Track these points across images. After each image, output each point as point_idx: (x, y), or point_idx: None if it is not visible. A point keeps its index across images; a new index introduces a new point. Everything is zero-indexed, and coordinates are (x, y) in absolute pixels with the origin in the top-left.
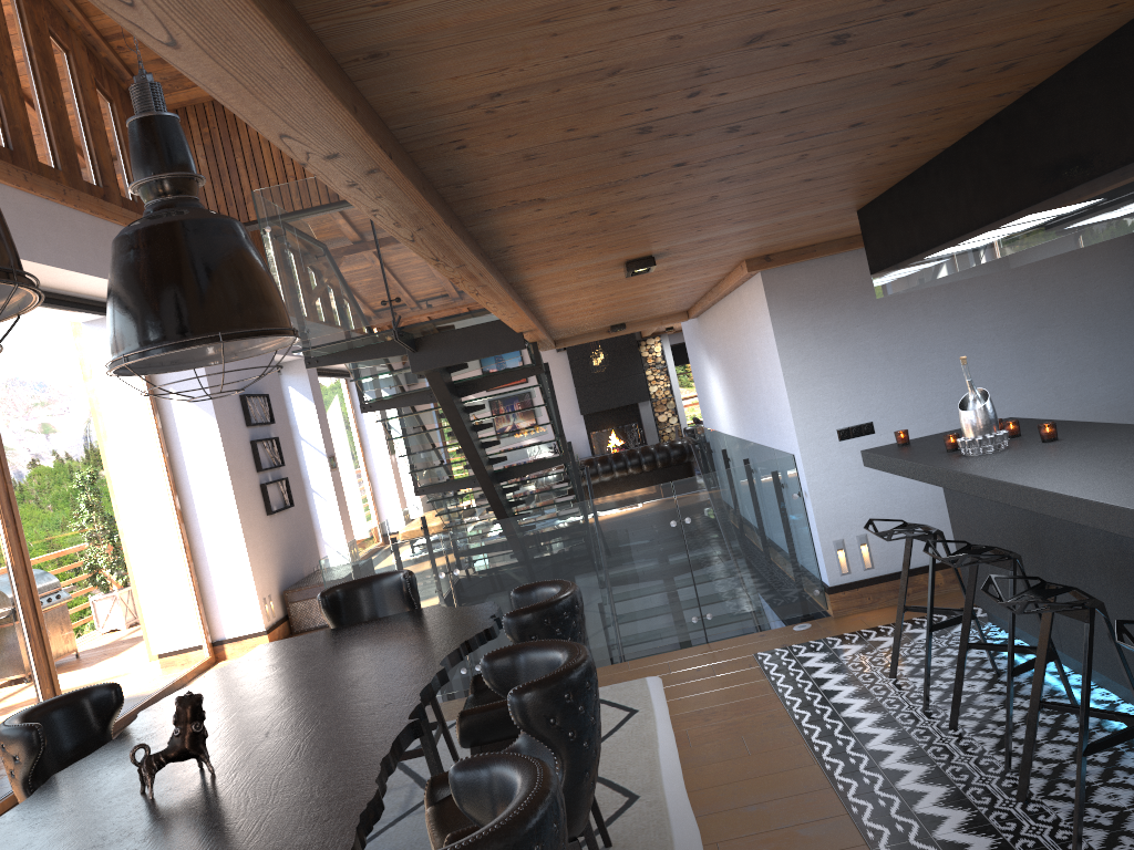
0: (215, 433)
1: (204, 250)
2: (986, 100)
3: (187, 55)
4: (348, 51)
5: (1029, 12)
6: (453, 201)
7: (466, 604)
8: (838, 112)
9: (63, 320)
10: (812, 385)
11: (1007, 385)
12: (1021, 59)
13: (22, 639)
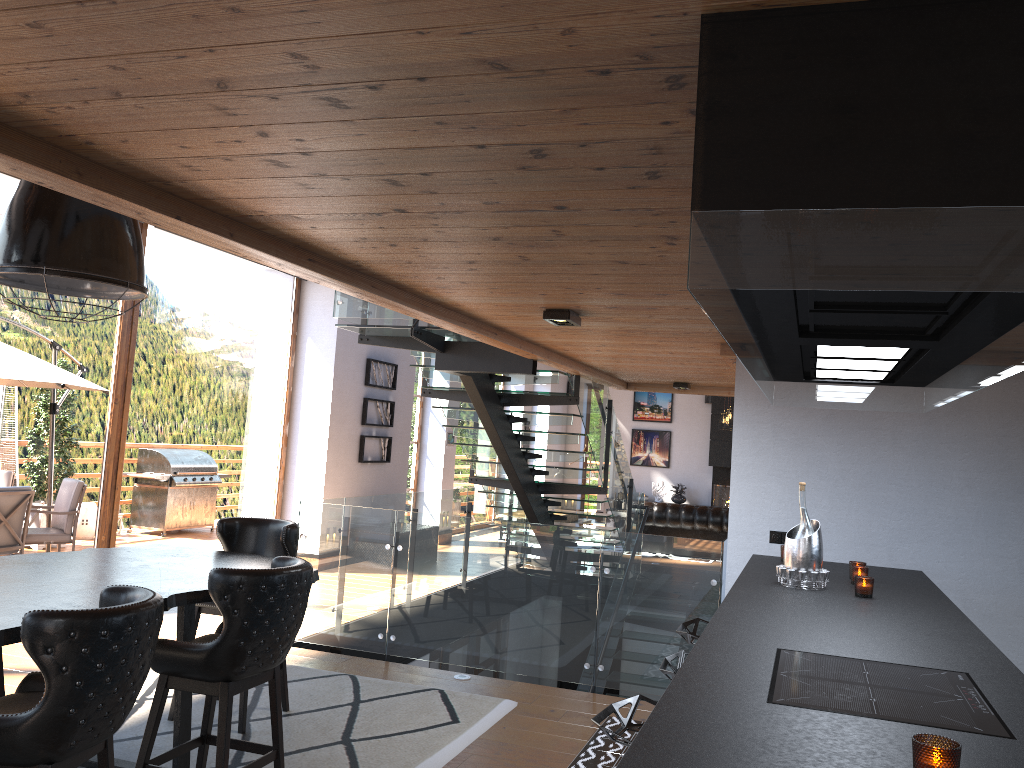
0: (329, 382)
1: (64, 202)
2: None
3: None
4: None
5: (548, 111)
6: (191, 199)
7: (399, 579)
8: (504, 188)
9: (231, 262)
10: (757, 480)
11: (964, 541)
12: (655, 168)
13: (97, 491)
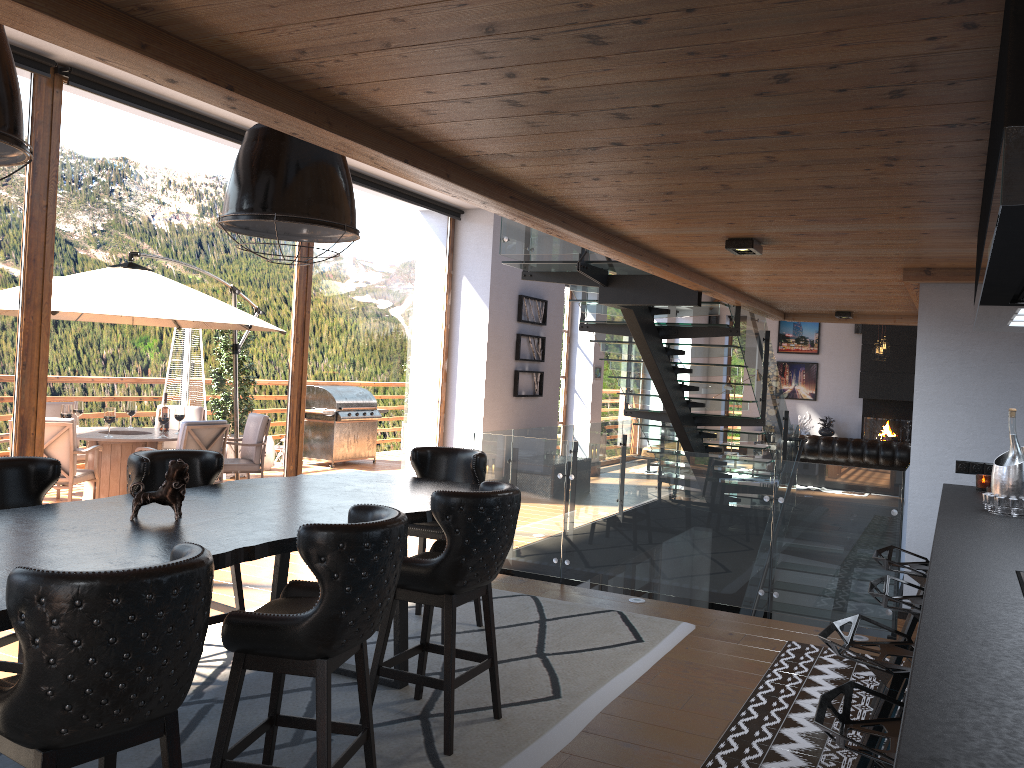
0: (485, 319)
1: (287, 151)
2: (937, 129)
3: None
4: (117, 3)
5: (809, 35)
6: (416, 142)
7: (572, 507)
8: (732, 115)
9: (391, 204)
10: (942, 409)
11: None
12: (901, 86)
13: (284, 425)
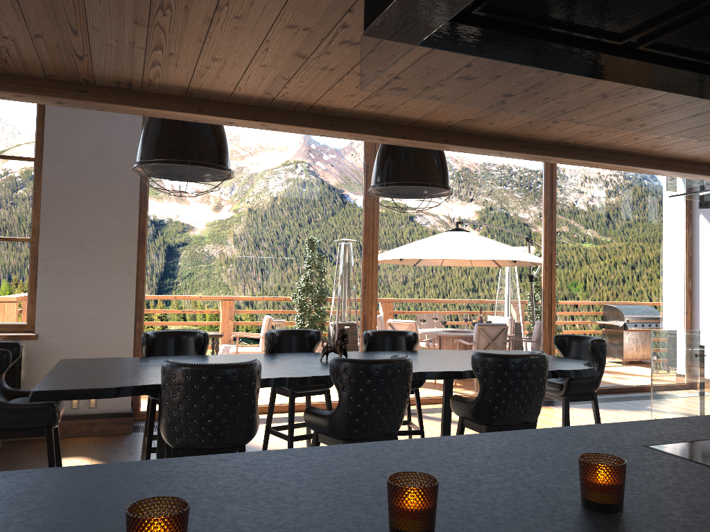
0: None
1: (393, 145)
2: None
3: (111, 111)
4: (180, 94)
5: None
6: (409, 125)
7: None
8: None
9: None
10: None
11: None
12: None
13: (539, 326)
